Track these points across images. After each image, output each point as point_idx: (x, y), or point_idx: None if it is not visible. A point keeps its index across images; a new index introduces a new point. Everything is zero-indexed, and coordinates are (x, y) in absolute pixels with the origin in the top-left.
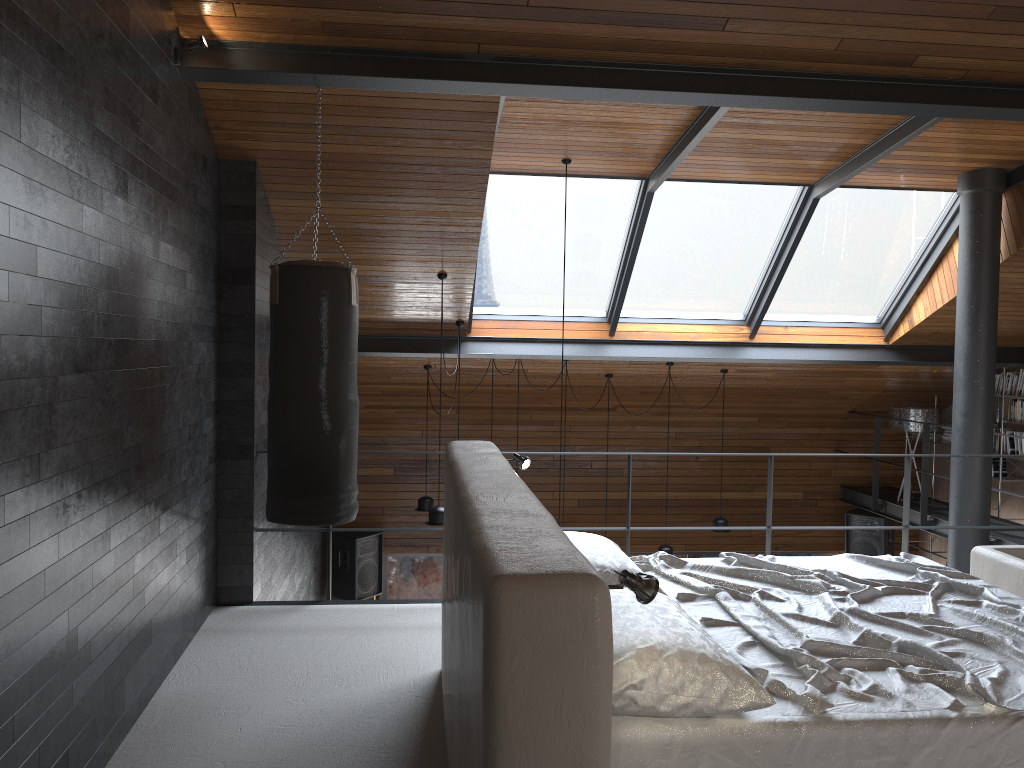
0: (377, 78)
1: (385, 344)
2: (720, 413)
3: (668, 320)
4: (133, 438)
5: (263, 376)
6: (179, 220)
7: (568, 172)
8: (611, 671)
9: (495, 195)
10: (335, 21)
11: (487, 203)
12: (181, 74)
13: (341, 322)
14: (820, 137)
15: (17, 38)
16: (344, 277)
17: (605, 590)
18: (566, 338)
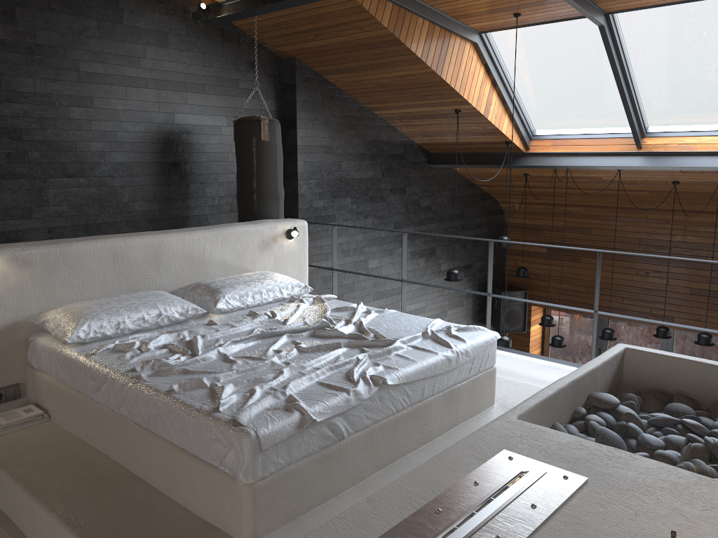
0: (267, 6)
1: (474, 159)
2: None
3: (696, 133)
4: (142, 207)
5: (317, 180)
6: (207, 100)
7: (535, 21)
8: None
9: (504, 46)
10: None
11: (502, 53)
12: (205, 24)
13: (255, 150)
14: None
15: None
16: (256, 125)
17: None
18: (598, 152)
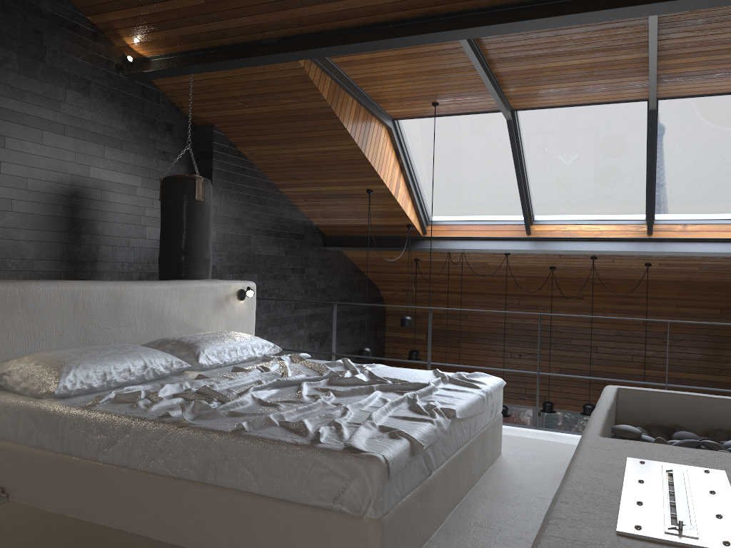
0: (210, 64)
1: (371, 242)
2: (679, 304)
3: (576, 221)
4: (48, 267)
5: (228, 252)
6: (124, 157)
7: (448, 112)
8: None
9: (413, 135)
10: (183, 34)
11: (410, 141)
12: (127, 78)
13: (188, 209)
14: (598, 57)
15: None
16: (191, 183)
17: None
18: (492, 236)
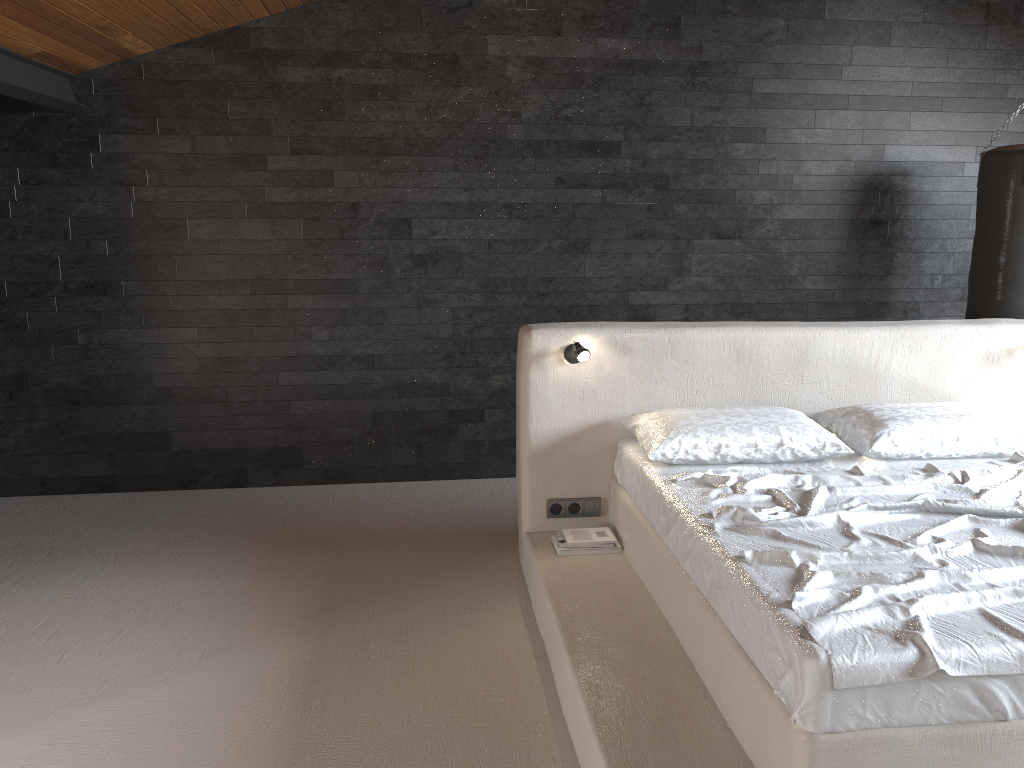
0: None
1: None
2: None
3: None
4: (816, 284)
5: None
6: (944, 122)
7: None
8: (525, 373)
9: None
10: None
11: None
12: (958, 0)
13: (1010, 202)
14: None
15: (650, 76)
16: (1018, 159)
17: (527, 337)
18: None
